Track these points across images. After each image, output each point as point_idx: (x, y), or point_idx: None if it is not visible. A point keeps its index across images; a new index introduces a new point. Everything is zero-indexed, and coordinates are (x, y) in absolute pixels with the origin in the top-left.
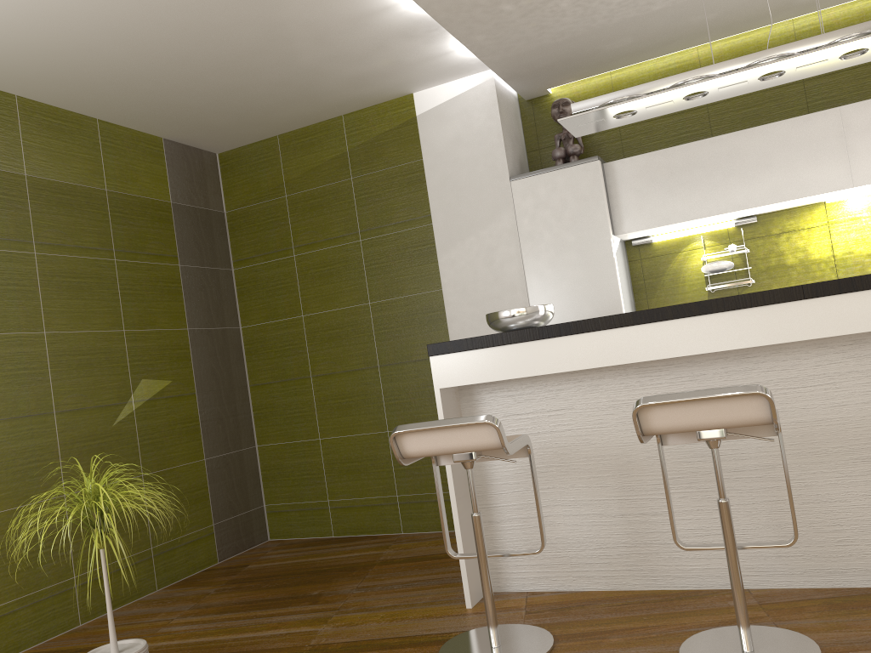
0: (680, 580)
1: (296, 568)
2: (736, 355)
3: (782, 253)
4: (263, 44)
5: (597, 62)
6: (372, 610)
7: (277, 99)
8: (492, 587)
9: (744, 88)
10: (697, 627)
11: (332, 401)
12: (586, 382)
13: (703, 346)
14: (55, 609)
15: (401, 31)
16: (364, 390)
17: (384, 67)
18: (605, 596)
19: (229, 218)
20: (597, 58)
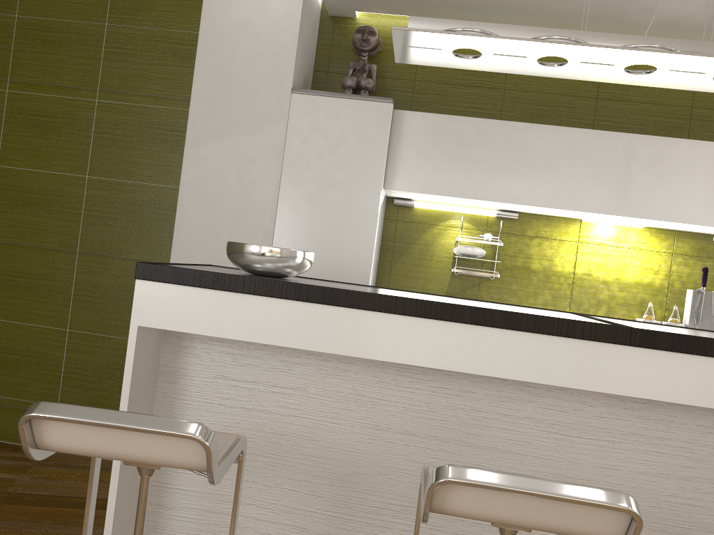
0: None
1: None
2: (516, 380)
3: (530, 256)
4: None
5: (418, 1)
6: None
7: None
8: None
9: (601, 74)
10: None
11: (7, 277)
12: (331, 363)
13: (496, 368)
14: None
15: None
16: (52, 275)
17: None
18: None
19: None
20: None
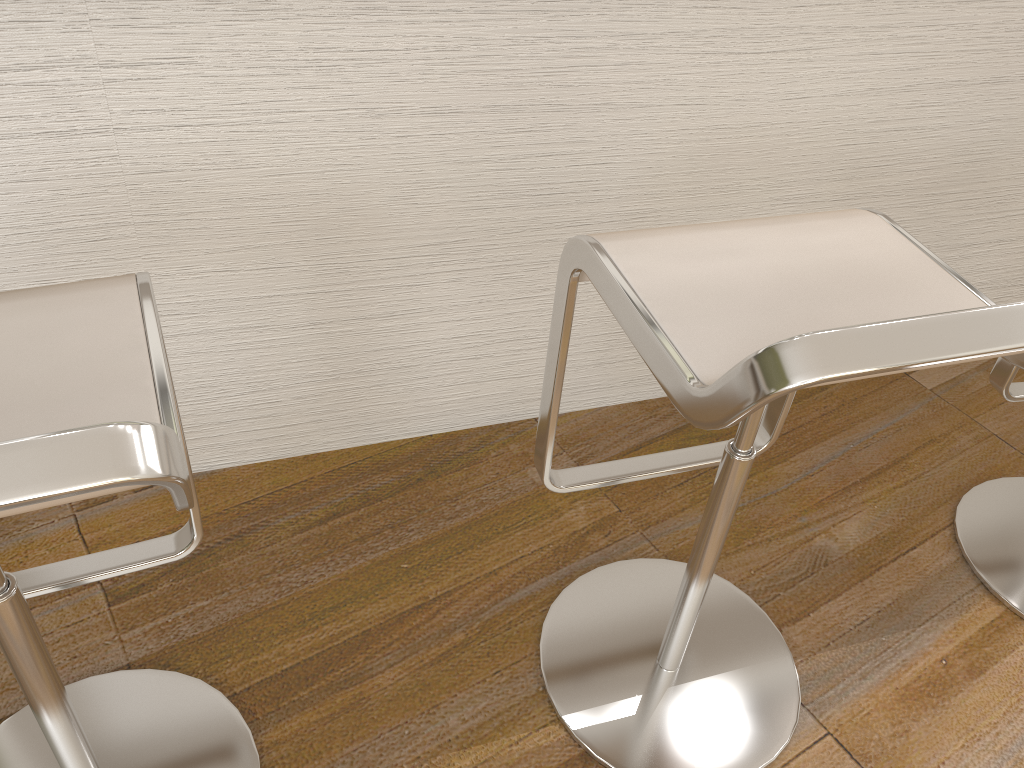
0: (420, 423)
1: None
2: None
3: None
4: None
5: None
6: None
7: None
8: None
9: None
10: (525, 580)
11: None
12: None
13: None
14: None
15: None
16: None
17: None
18: (273, 487)
19: None
20: None
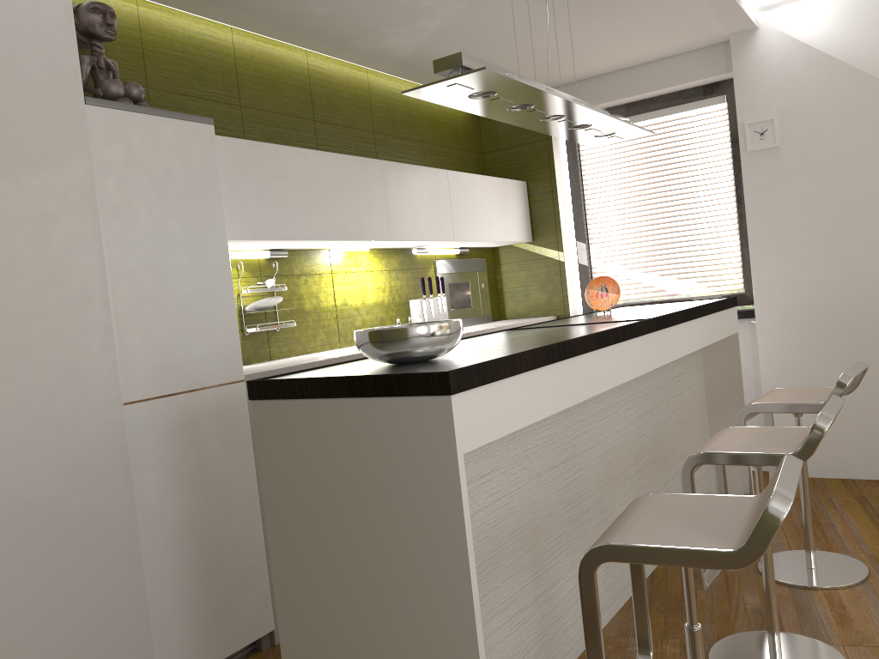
0: (568, 655)
1: None
2: None
3: (302, 297)
4: None
5: None
6: None
7: None
8: None
9: (523, 119)
10: None
11: None
12: None
13: (624, 374)
14: None
15: None
16: None
17: None
18: None
19: None
20: None
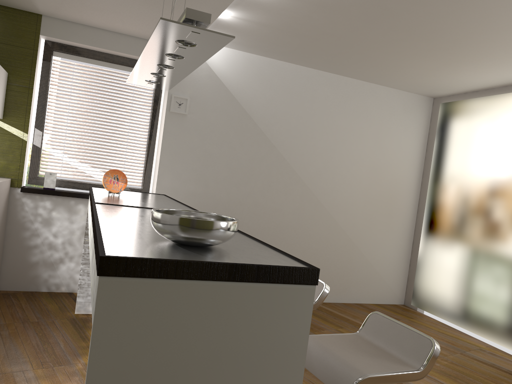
0: None
1: None
2: None
3: None
4: None
5: None
6: None
7: None
8: None
9: (154, 60)
10: None
11: None
12: None
13: None
14: None
15: None
16: None
17: None
18: None
19: None
20: None
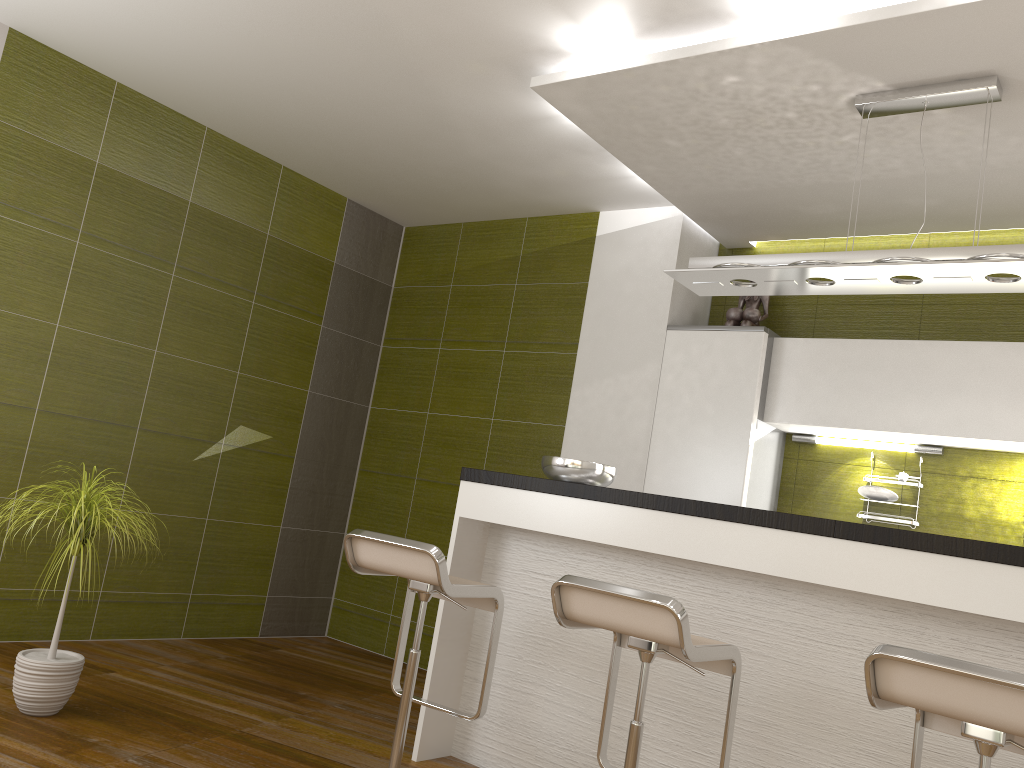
0: None
1: (315, 667)
2: (766, 582)
3: (962, 501)
4: (429, 128)
5: (801, 224)
6: (328, 727)
7: (455, 185)
8: (456, 751)
9: (880, 287)
10: None
11: (426, 511)
12: (610, 560)
13: (716, 556)
14: (71, 614)
15: (569, 143)
16: None
17: (561, 177)
18: None
19: (394, 294)
20: (800, 219)
